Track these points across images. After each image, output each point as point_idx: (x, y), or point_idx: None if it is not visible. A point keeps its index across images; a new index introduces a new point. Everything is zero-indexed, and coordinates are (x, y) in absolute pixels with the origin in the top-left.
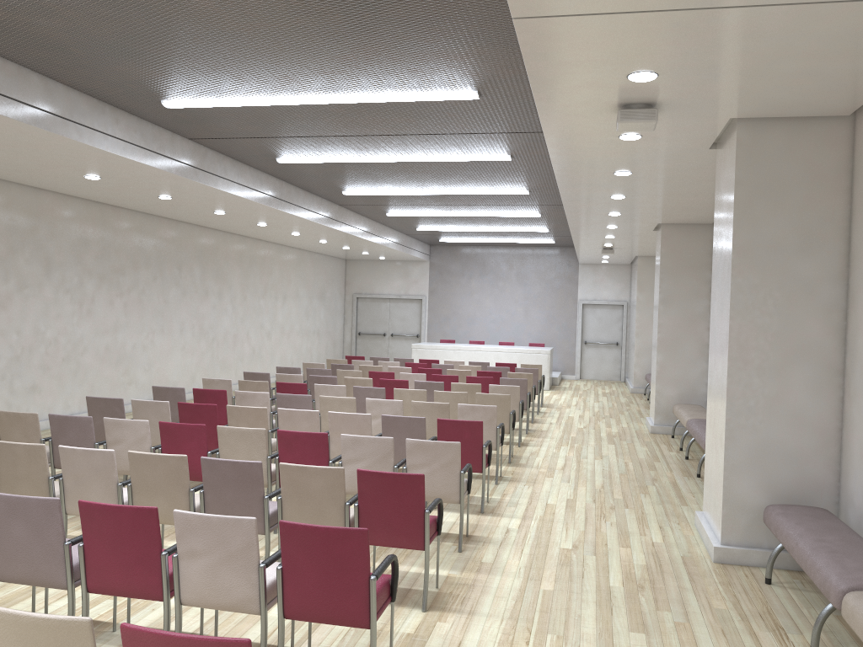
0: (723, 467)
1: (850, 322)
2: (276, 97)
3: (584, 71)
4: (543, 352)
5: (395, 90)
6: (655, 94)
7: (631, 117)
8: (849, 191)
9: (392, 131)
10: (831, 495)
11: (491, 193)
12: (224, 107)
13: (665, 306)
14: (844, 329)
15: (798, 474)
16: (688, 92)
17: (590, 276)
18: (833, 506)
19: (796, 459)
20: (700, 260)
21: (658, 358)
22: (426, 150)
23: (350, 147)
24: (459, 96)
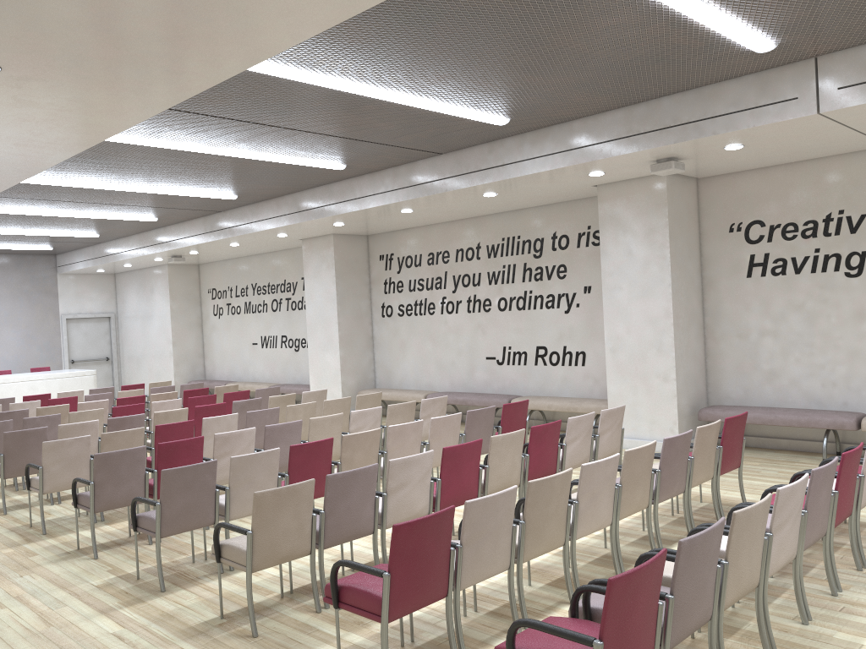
0: (676, 393)
1: (708, 297)
2: (370, 86)
3: (732, 139)
4: (88, 374)
5: (468, 106)
6: (699, 155)
7: (677, 167)
8: (698, 222)
9: (336, 132)
10: (705, 399)
11: (201, 195)
12: (283, 80)
13: (341, 306)
14: (702, 302)
15: (696, 390)
16: (711, 157)
17: (72, 288)
18: (706, 405)
19: (695, 381)
20: (361, 266)
21: (341, 353)
22: (298, 151)
23: (241, 136)
24: (497, 121)
